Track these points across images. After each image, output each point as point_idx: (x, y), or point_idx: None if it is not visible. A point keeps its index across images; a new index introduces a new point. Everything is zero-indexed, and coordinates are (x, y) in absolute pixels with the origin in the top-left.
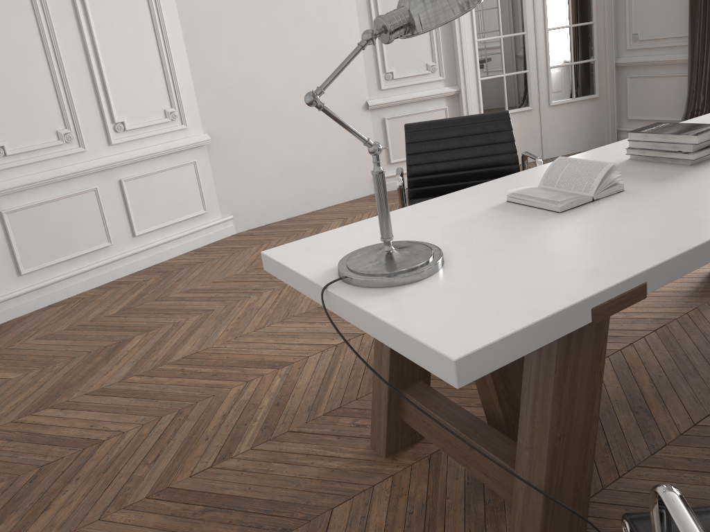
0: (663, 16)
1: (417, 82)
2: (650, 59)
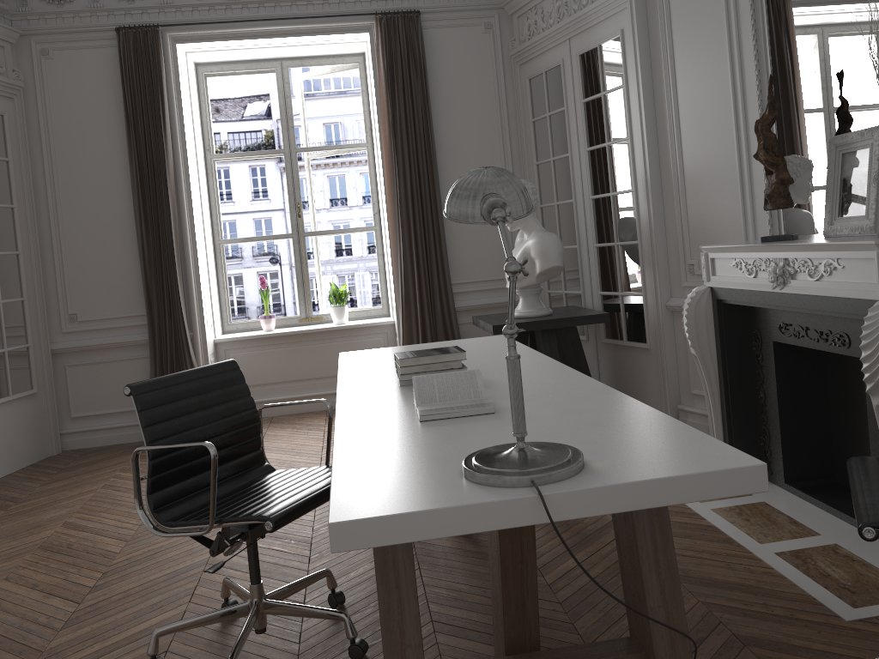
0: (109, 294)
1: None
2: (99, 341)
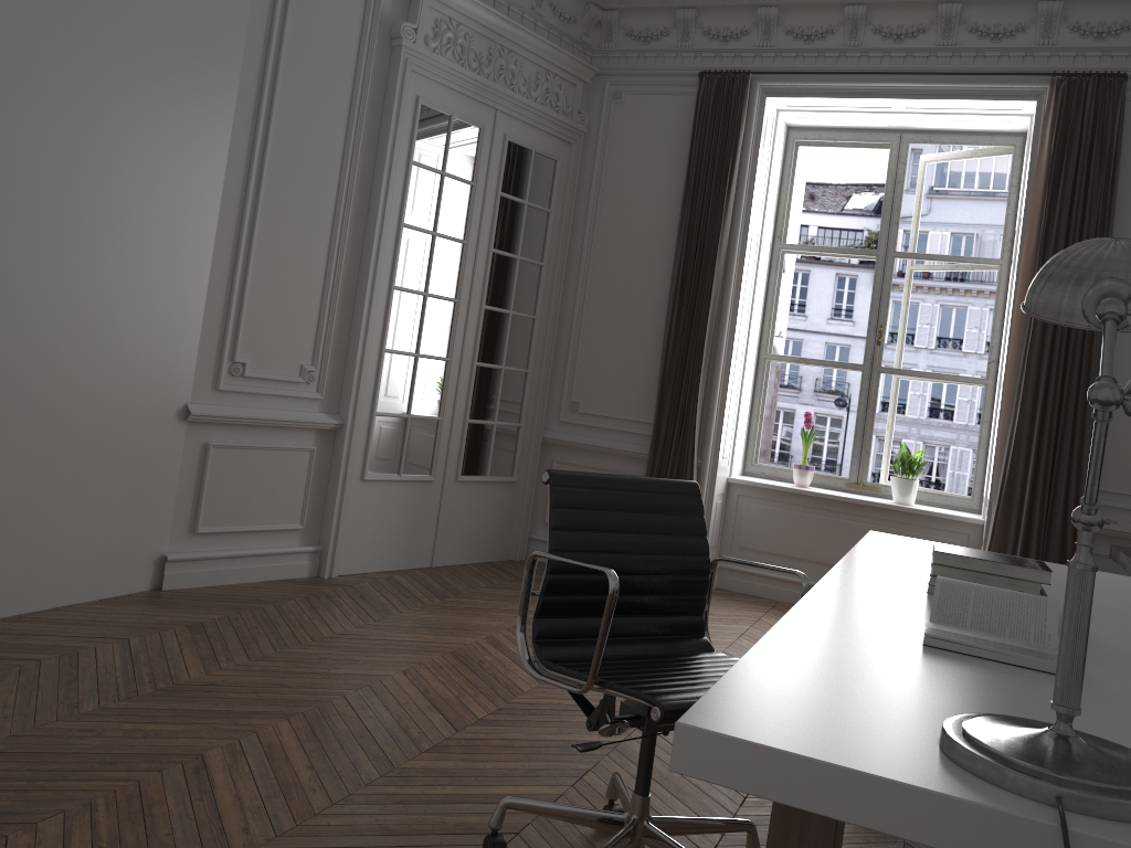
0: (618, 389)
1: (280, 391)
2: (594, 442)
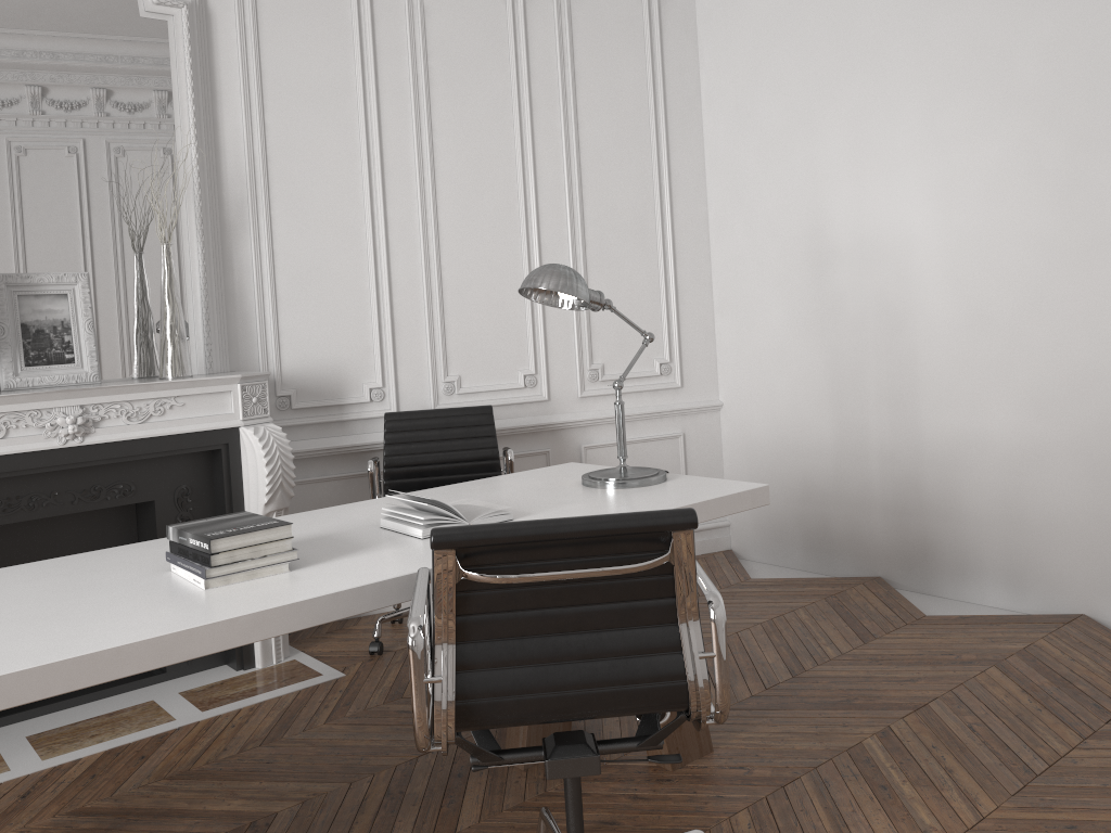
0: None
1: None
2: None
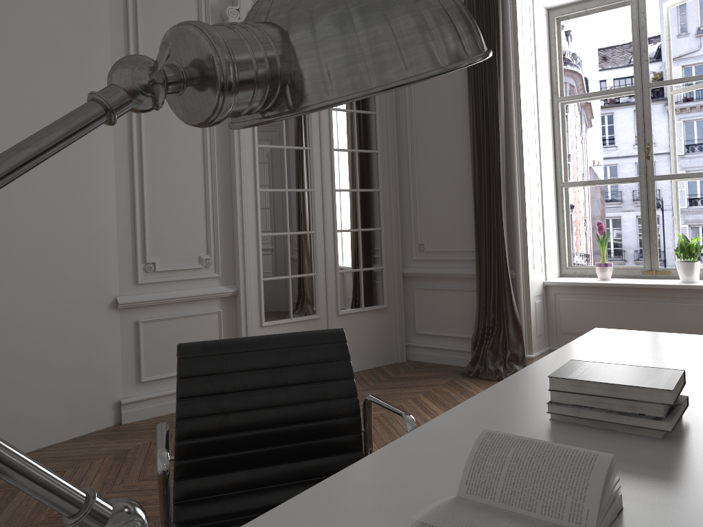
0: (449, 229)
1: (186, 277)
2: (438, 271)
